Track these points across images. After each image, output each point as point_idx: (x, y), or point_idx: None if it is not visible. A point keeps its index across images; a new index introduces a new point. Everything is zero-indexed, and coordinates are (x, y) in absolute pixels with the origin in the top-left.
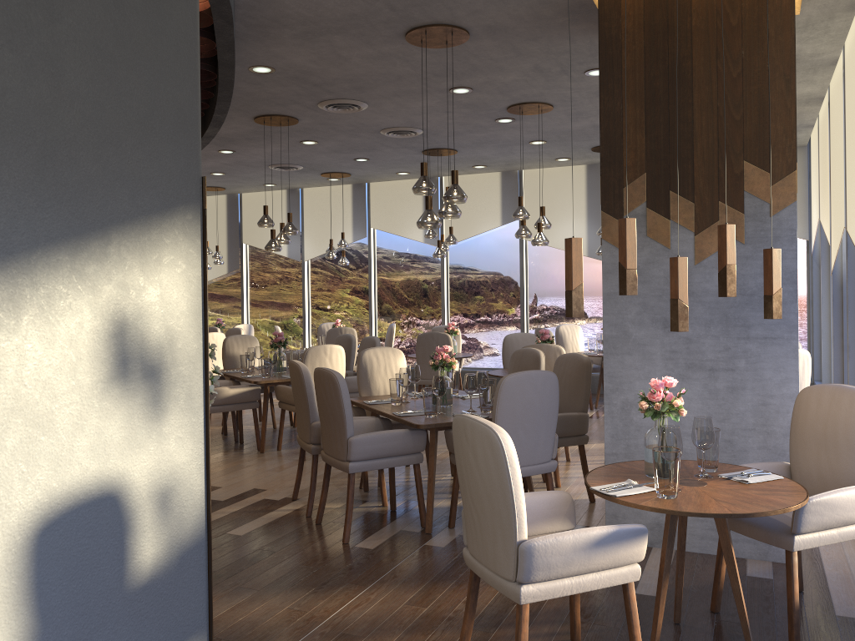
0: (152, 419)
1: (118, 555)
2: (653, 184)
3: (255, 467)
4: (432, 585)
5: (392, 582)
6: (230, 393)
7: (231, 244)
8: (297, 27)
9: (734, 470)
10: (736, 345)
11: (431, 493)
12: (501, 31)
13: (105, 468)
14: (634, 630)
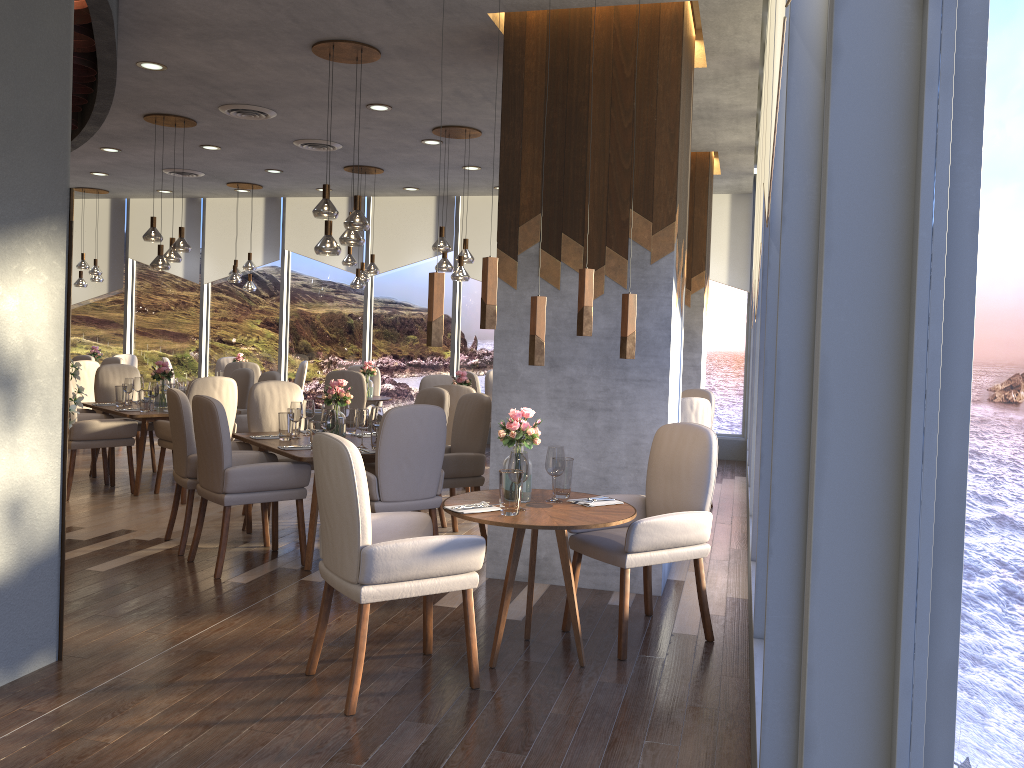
0: (5, 429)
1: None
2: (547, 225)
3: (126, 510)
4: (301, 612)
5: (259, 611)
6: (101, 427)
7: (114, 258)
8: (191, 28)
9: (585, 497)
10: (614, 387)
11: (312, 529)
12: (414, 53)
13: None
14: (470, 632)
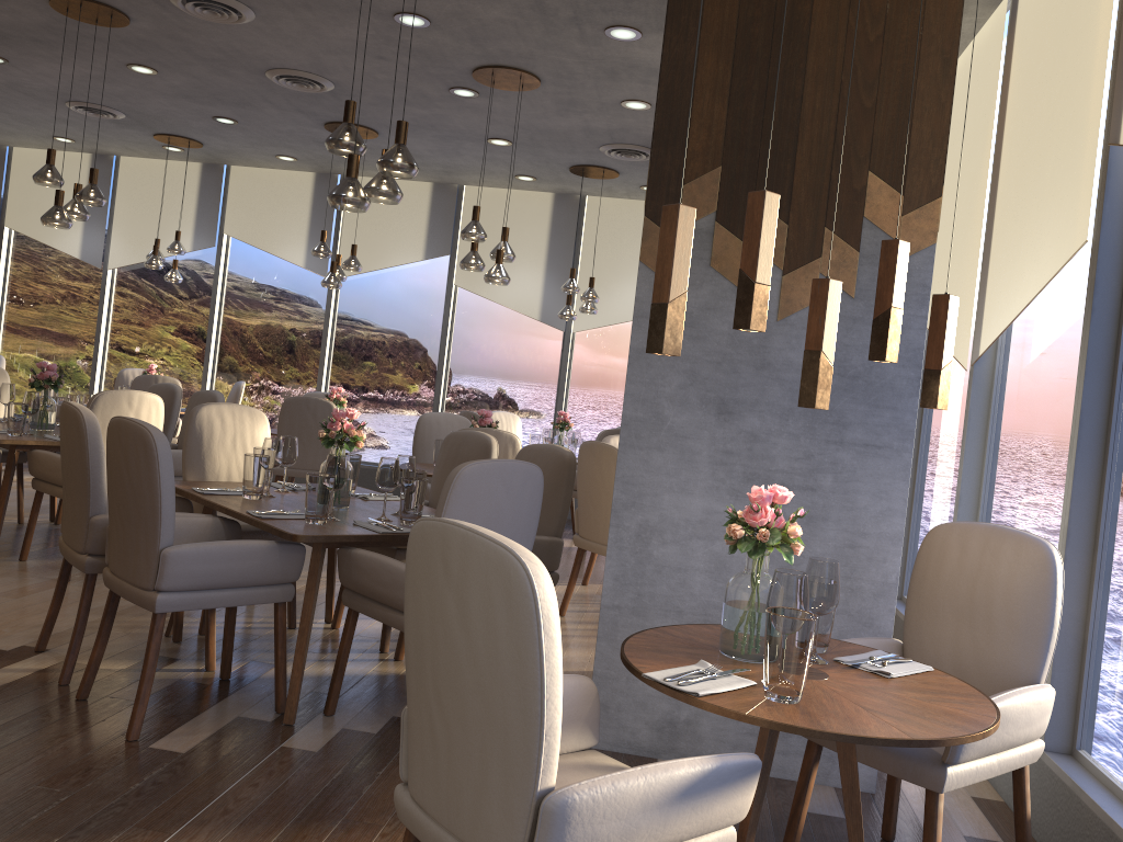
0: None
1: None
2: (730, 185)
3: None
4: (298, 831)
5: (219, 825)
6: None
7: None
8: None
9: (850, 651)
10: (822, 453)
11: (302, 655)
12: None
13: None
14: None
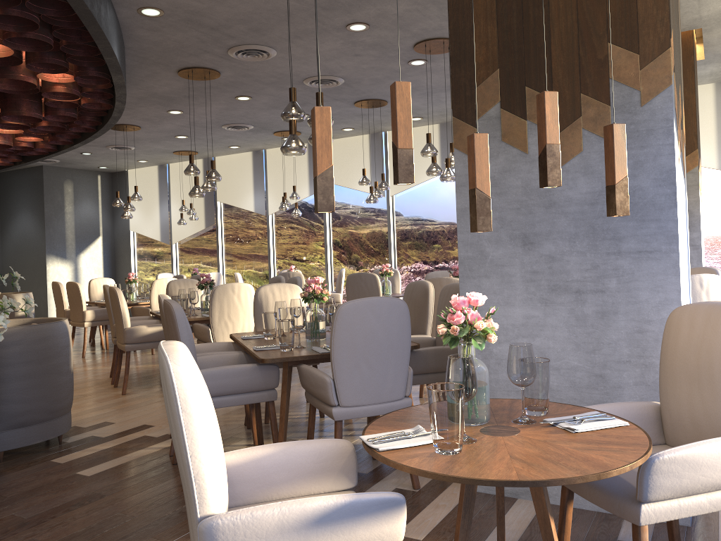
0: None
1: None
2: (507, 80)
3: (162, 403)
4: None
5: None
6: (148, 331)
7: (207, 202)
8: None
9: (571, 413)
10: (605, 262)
11: (282, 433)
12: None
13: None
14: None
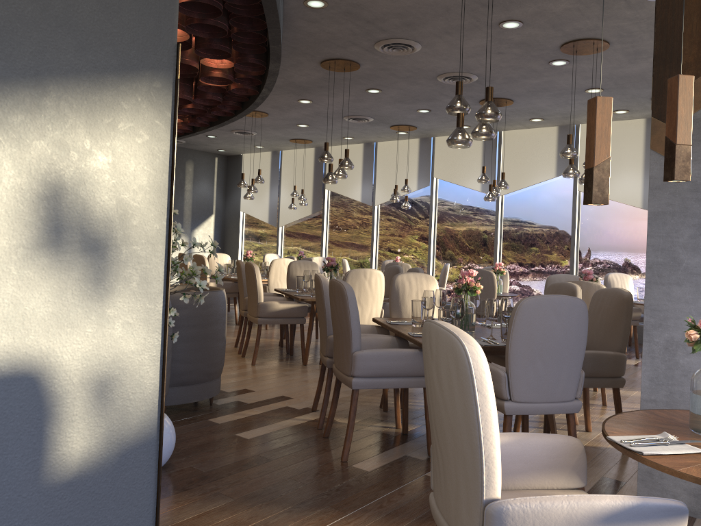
0: (92, 298)
1: (35, 444)
2: None
3: (292, 377)
4: (418, 524)
5: (374, 513)
6: (280, 307)
7: (316, 189)
8: None
9: None
10: None
11: None
12: None
13: (22, 344)
14: None
